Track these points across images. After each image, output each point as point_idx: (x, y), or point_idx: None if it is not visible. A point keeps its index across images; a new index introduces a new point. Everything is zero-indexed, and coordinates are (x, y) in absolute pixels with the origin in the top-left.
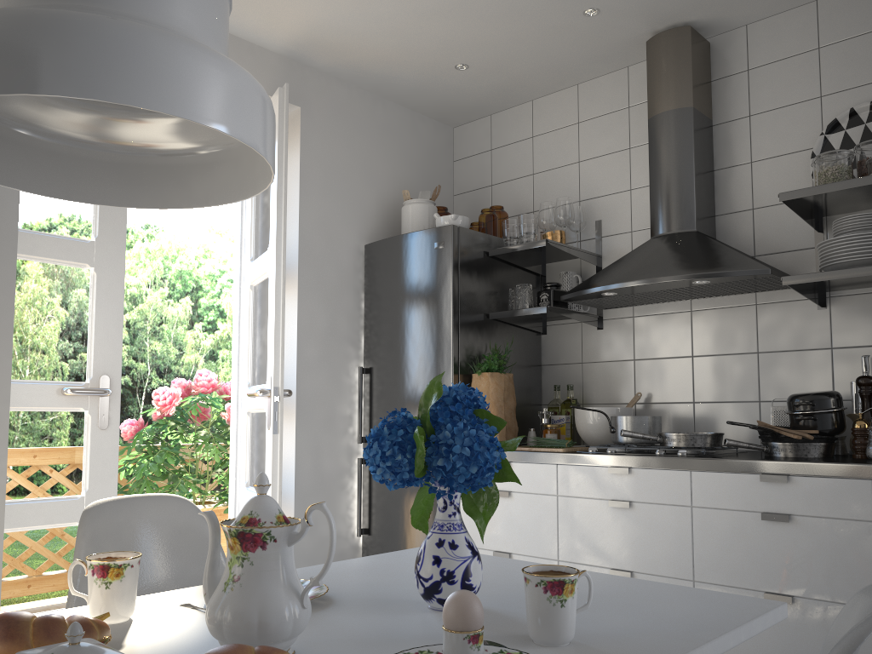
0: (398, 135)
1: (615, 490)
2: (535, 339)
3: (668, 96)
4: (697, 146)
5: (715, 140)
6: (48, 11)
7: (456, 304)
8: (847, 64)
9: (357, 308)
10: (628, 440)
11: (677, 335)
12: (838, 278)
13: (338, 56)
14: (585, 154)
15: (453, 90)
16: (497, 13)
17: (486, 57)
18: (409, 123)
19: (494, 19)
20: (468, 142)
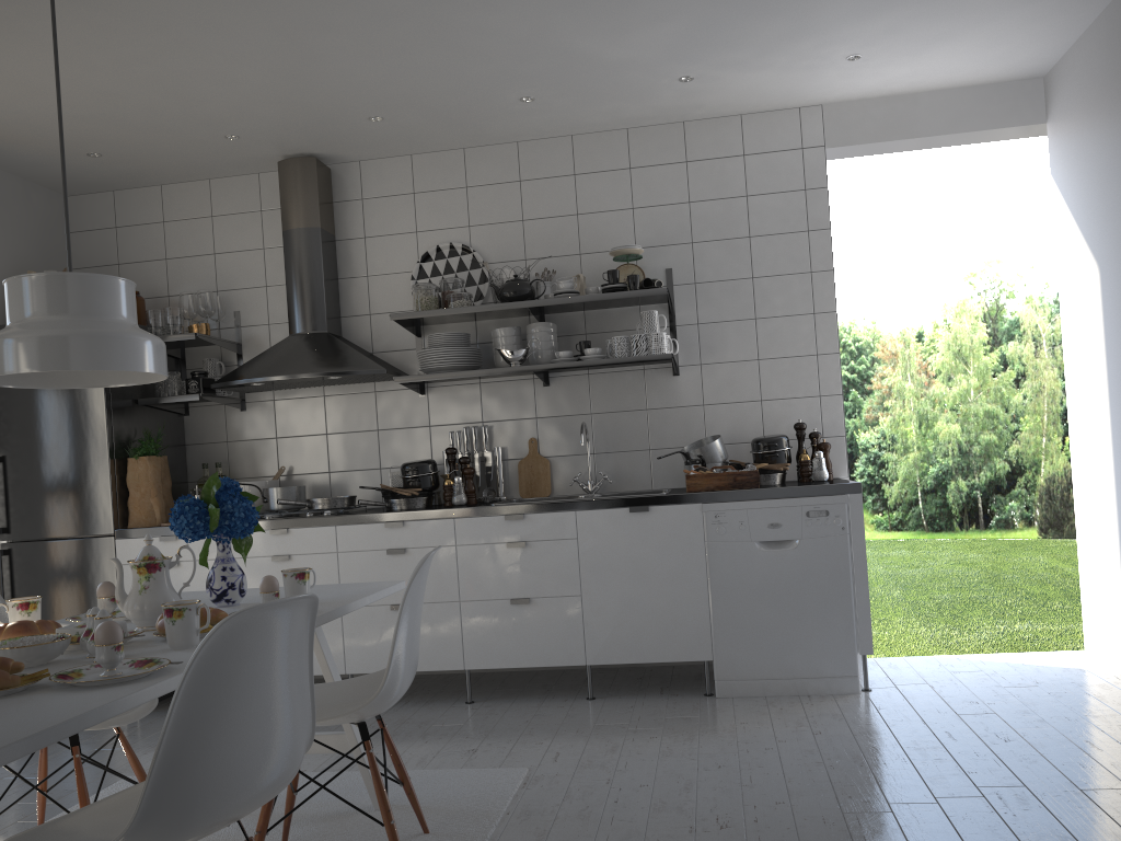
0: (11, 207)
1: (276, 547)
2: (179, 420)
3: (300, 215)
4: (325, 260)
5: (339, 253)
6: (100, 331)
7: (109, 392)
8: (434, 210)
9: None
10: (280, 507)
11: (313, 416)
12: (431, 379)
13: None
14: (221, 247)
15: (78, 169)
16: (144, 126)
17: (123, 151)
18: (21, 192)
19: (140, 129)
20: (88, 215)
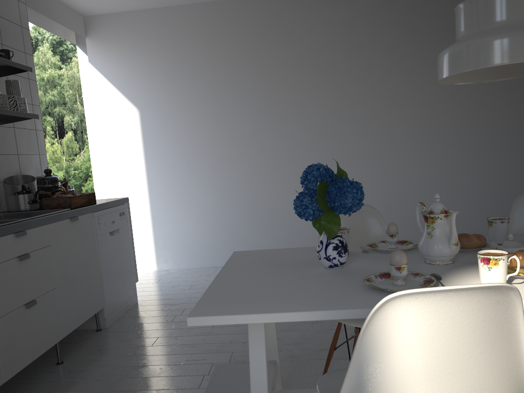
0: None
1: None
2: None
3: None
4: None
5: None
6: None
7: None
8: None
9: None
10: None
11: None
12: None
13: None
14: None
15: None
16: None
17: None
18: None
19: None
20: None
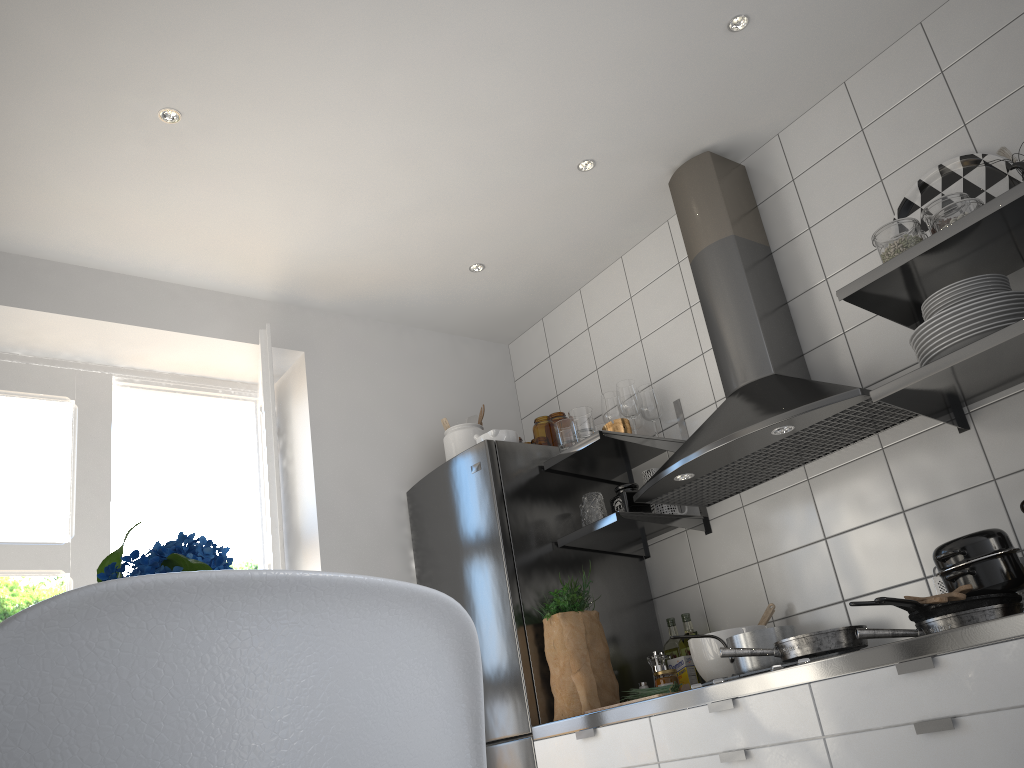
0: (435, 363)
1: (724, 736)
2: (635, 565)
3: (703, 231)
4: (750, 276)
5: (779, 267)
6: None
7: (507, 534)
8: (899, 135)
9: (406, 570)
10: (751, 667)
11: (799, 515)
12: (936, 371)
13: (336, 288)
14: (645, 329)
15: (483, 298)
16: (481, 193)
17: (498, 249)
18: (448, 348)
19: (482, 201)
20: (525, 355)
